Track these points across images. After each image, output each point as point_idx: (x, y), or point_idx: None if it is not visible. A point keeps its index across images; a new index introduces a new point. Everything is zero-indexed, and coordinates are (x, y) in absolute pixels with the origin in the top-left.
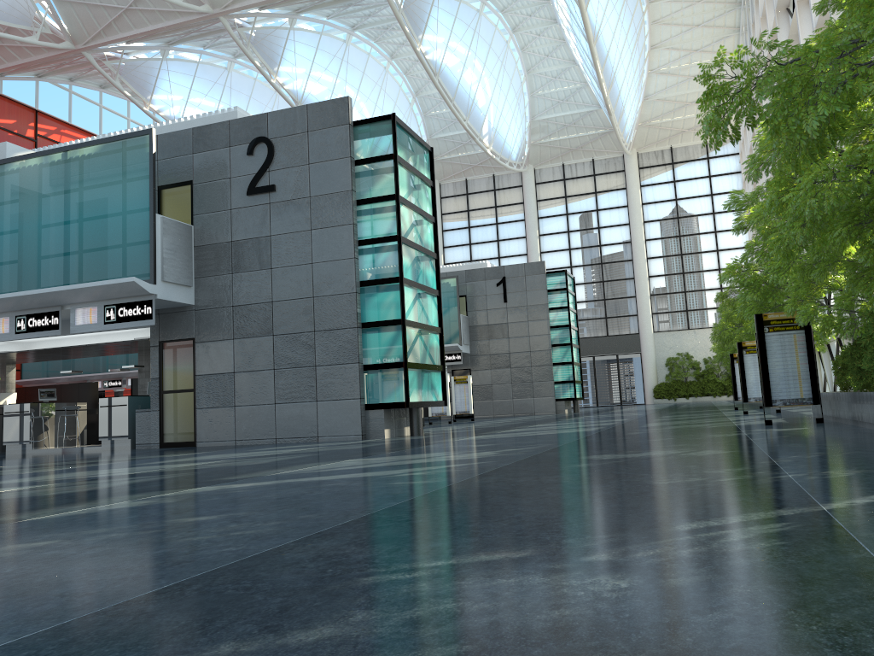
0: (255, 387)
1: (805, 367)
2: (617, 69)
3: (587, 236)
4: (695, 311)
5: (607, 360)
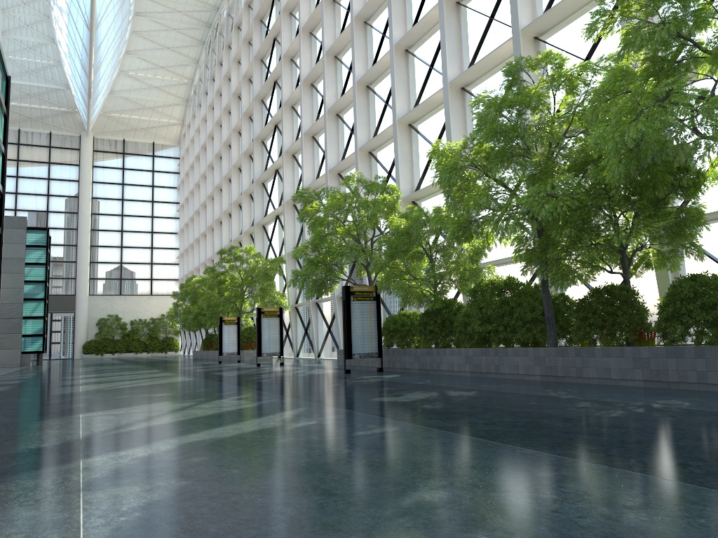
0: None
1: (375, 329)
2: (103, 60)
3: (36, 200)
4: (128, 280)
5: None
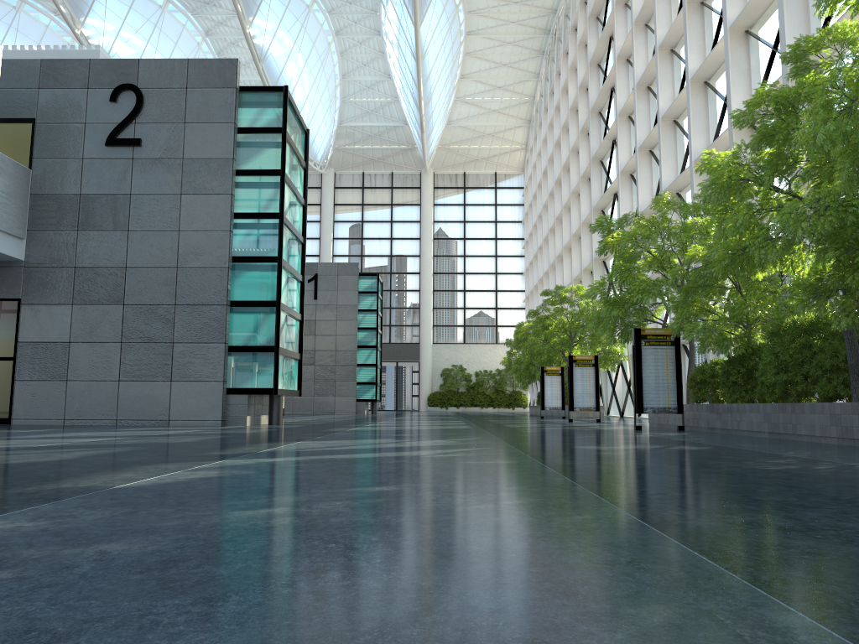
0: (96, 360)
1: (673, 380)
2: (434, 90)
3: (380, 245)
4: (471, 327)
5: (387, 367)
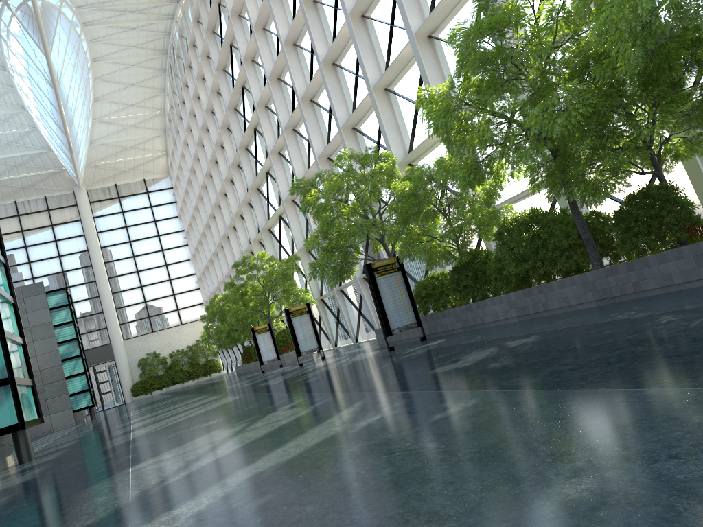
0: None
1: (407, 299)
2: (74, 113)
3: (49, 264)
4: (156, 316)
5: None
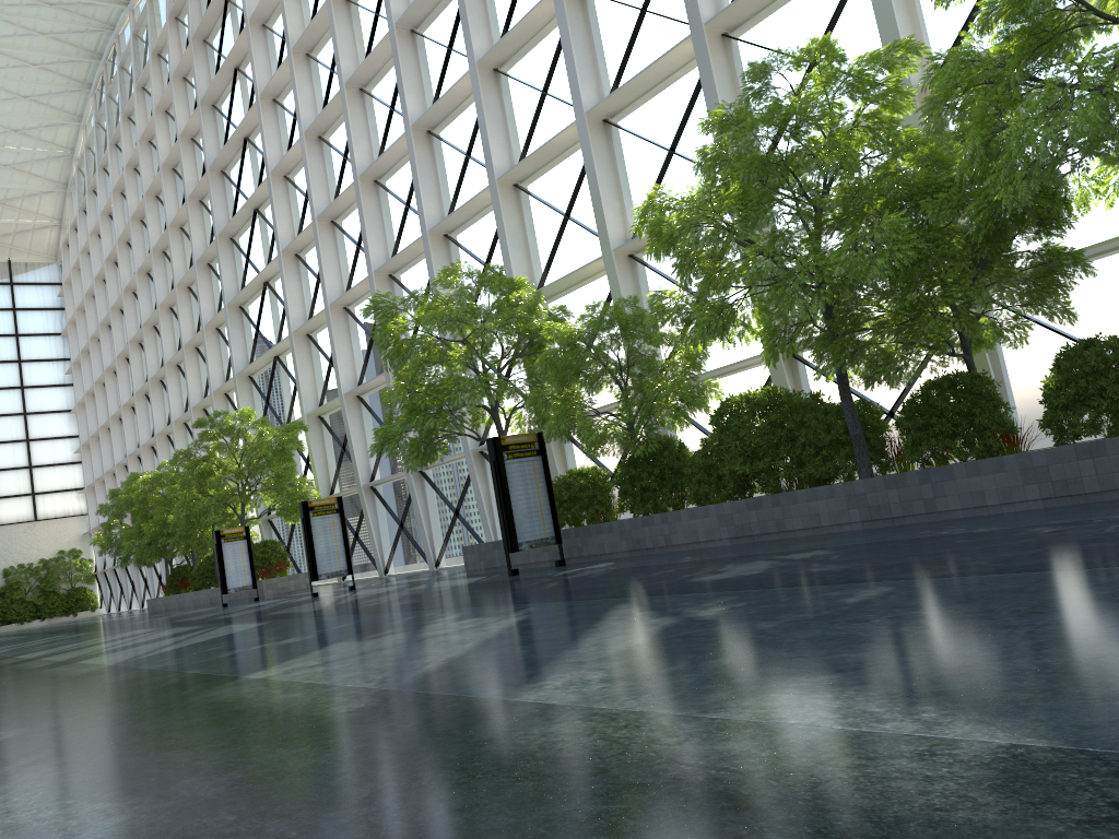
0: None
1: (545, 500)
2: None
3: None
4: None
5: None
